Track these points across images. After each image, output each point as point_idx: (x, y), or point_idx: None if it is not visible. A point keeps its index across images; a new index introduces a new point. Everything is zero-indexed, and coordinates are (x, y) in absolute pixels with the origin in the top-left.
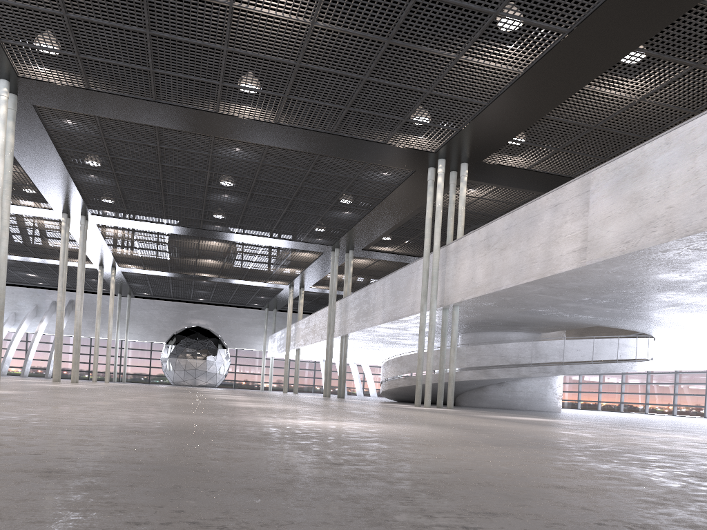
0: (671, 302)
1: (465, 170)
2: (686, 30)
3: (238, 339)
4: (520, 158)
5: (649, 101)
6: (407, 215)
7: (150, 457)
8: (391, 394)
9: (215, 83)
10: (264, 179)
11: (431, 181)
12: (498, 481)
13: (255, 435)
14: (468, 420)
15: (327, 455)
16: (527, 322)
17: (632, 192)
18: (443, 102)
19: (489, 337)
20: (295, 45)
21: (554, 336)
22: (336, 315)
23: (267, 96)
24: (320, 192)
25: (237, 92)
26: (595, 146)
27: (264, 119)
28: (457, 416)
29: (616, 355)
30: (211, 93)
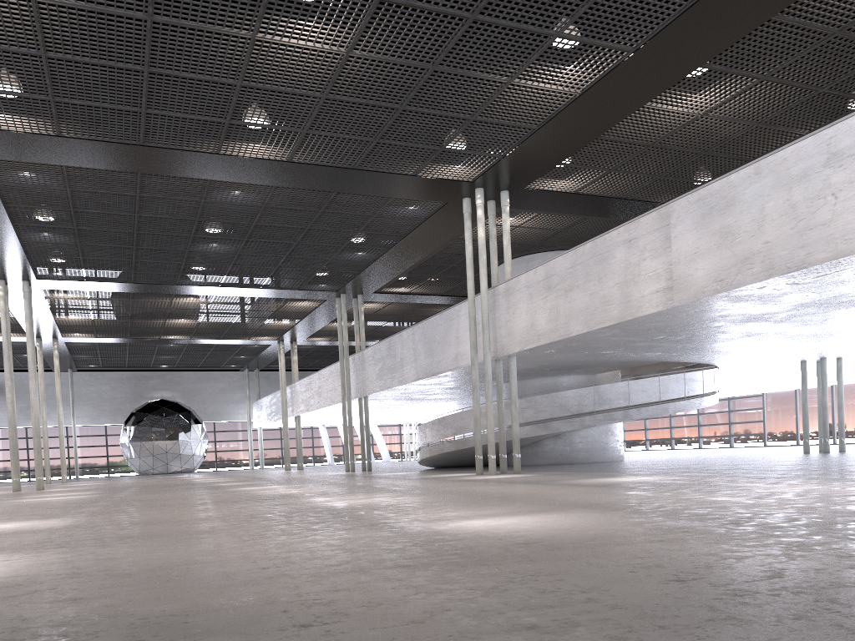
0: (749, 333)
1: (507, 198)
2: (757, 43)
3: (215, 410)
4: (567, 181)
5: (712, 116)
6: (431, 251)
7: (535, 598)
8: (431, 461)
9: (221, 121)
10: (265, 223)
11: (468, 213)
12: (836, 579)
13: (503, 552)
14: (590, 493)
15: (638, 570)
16: (585, 365)
17: (721, 226)
18: (488, 128)
19: (538, 384)
20: (323, 76)
21: (610, 376)
22: (350, 373)
23: (282, 133)
24: (330, 233)
25: (246, 129)
26: (651, 164)
27: (274, 157)
28: (561, 487)
29: (683, 392)
30: (214, 132)
